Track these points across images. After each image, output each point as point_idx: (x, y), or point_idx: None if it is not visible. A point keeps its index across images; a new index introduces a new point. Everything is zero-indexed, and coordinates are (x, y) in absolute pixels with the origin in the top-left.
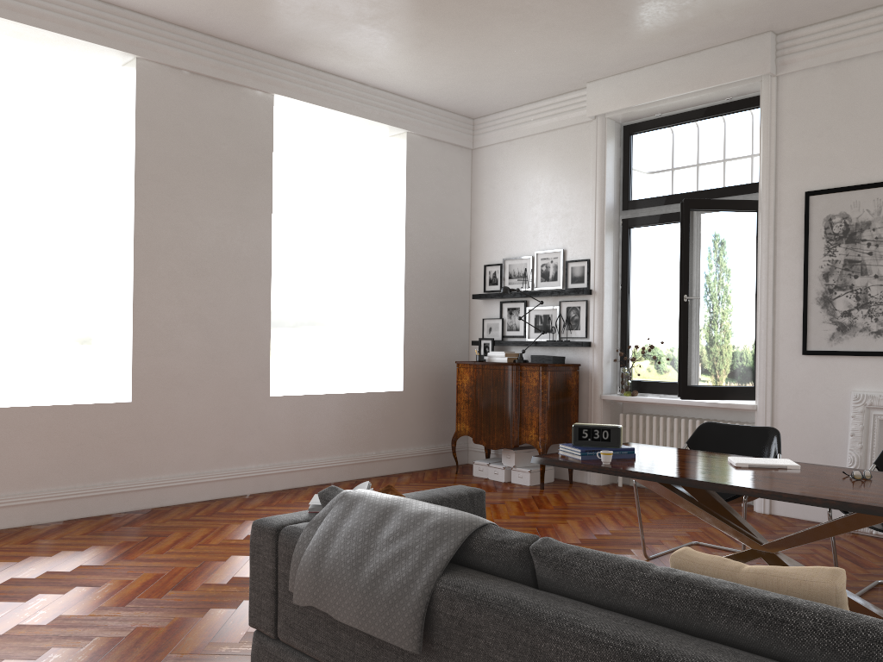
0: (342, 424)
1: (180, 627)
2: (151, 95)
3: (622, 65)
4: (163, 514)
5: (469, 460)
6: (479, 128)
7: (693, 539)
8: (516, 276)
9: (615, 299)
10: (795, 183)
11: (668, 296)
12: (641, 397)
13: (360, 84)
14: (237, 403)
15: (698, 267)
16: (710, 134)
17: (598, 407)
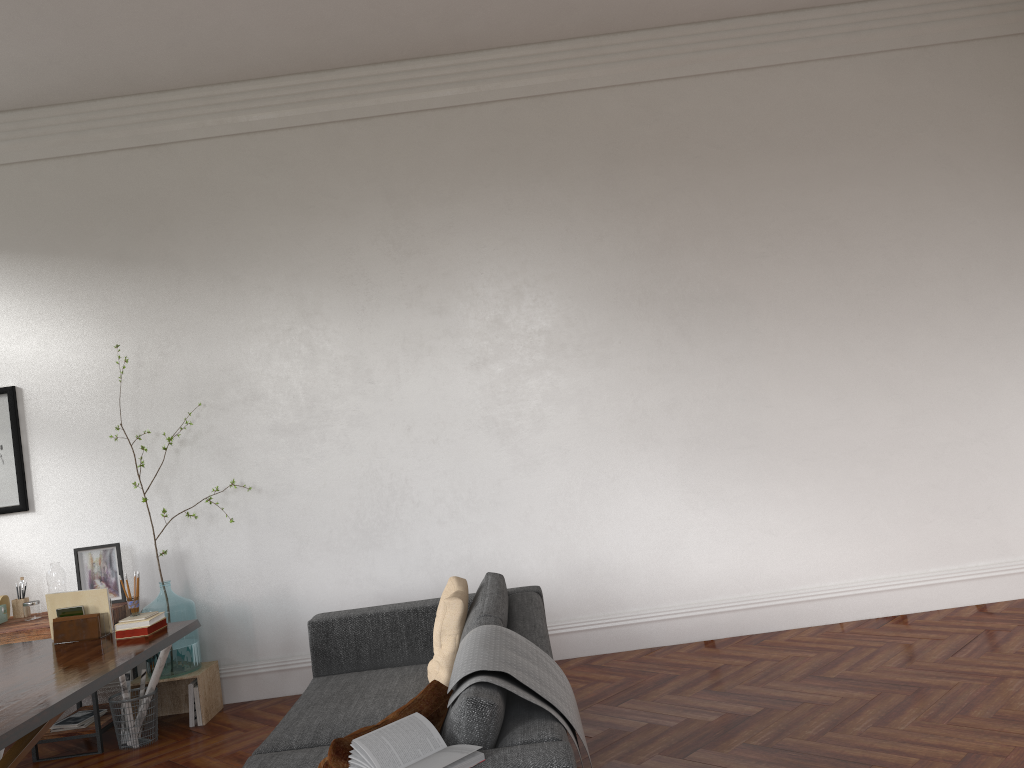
0: None
1: None
2: None
3: None
4: None
5: None
6: None
7: None
8: None
9: None
10: None
11: None
12: None
13: None
14: None
15: None
16: None
17: None
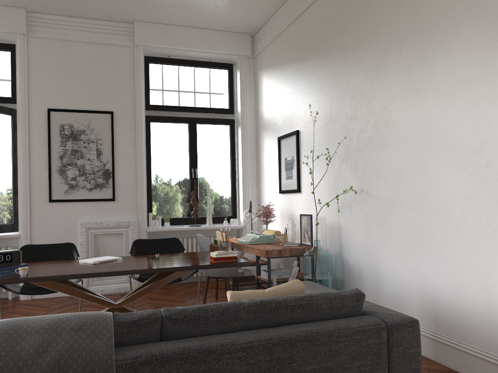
0: None
1: None
2: None
3: None
4: None
5: None
6: None
7: None
8: None
9: None
10: (41, 102)
11: None
12: None
13: None
14: None
15: None
16: None
17: None
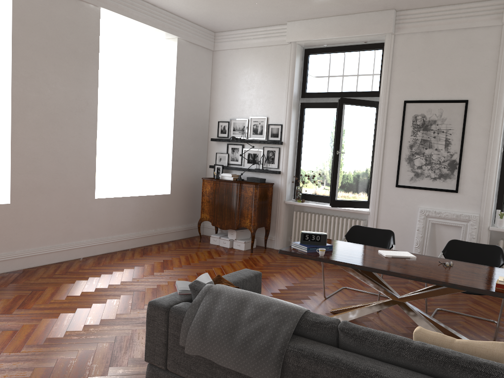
0: (136, 214)
1: (85, 357)
2: (22, 1)
3: (310, 15)
4: (33, 273)
5: (204, 233)
6: (218, 39)
7: (342, 284)
8: (237, 129)
9: (294, 147)
10: (399, 95)
11: (324, 148)
12: (307, 204)
13: (152, 5)
14: (75, 203)
15: (345, 136)
16: (354, 61)
17: (283, 207)
